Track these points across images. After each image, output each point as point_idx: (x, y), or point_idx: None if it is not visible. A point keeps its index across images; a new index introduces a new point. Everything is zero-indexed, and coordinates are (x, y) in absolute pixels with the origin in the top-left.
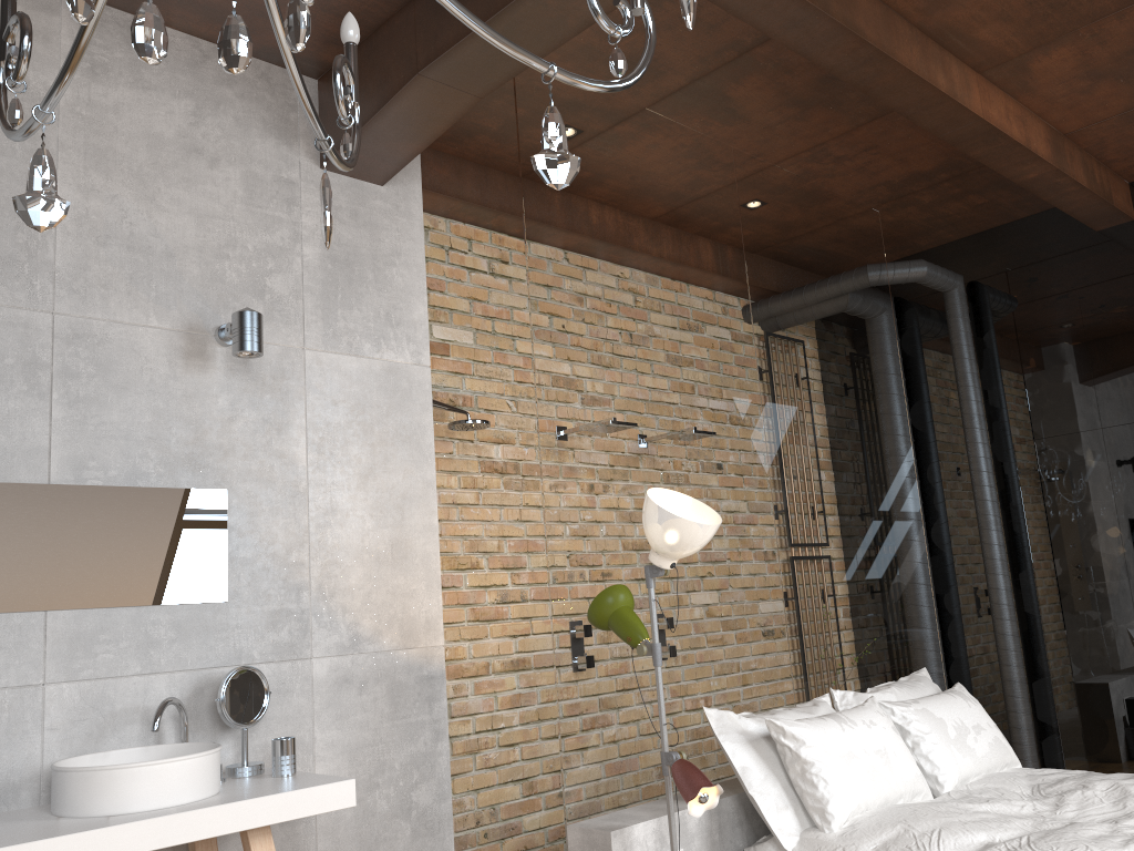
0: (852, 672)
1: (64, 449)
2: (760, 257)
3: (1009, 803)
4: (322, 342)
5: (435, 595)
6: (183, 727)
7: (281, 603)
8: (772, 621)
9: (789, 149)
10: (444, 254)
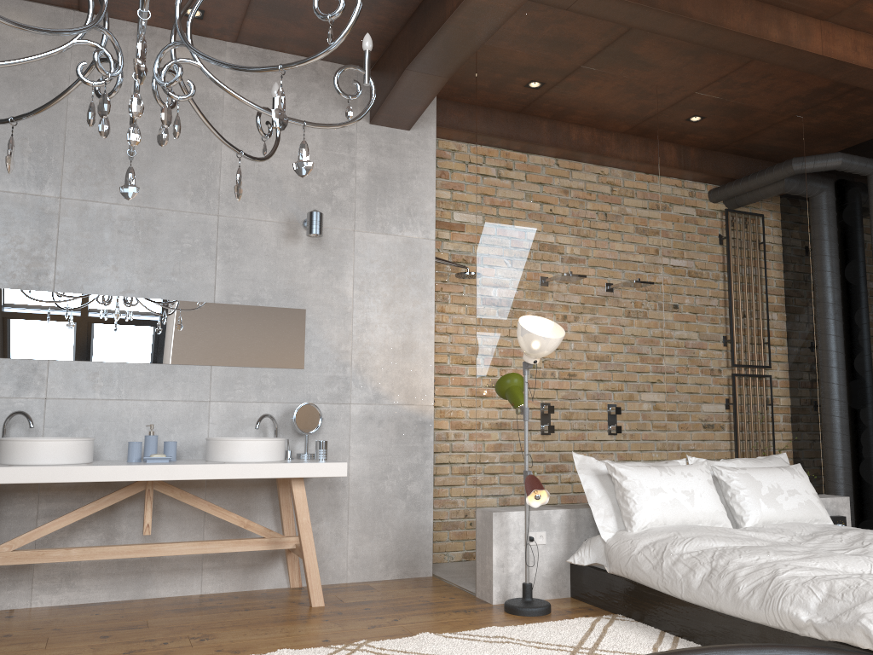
0: (725, 450)
1: (222, 285)
2: (673, 161)
3: (772, 534)
4: (365, 227)
5: (429, 376)
6: (274, 430)
7: (334, 372)
8: (653, 408)
9: (700, 81)
10: (464, 166)
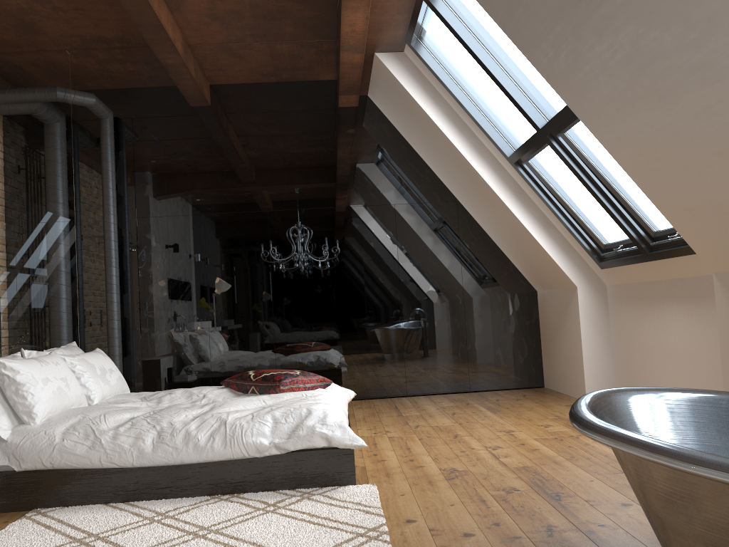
0: (29, 343)
1: None
2: None
3: (135, 403)
4: None
5: None
6: None
7: None
8: None
9: None
10: None
